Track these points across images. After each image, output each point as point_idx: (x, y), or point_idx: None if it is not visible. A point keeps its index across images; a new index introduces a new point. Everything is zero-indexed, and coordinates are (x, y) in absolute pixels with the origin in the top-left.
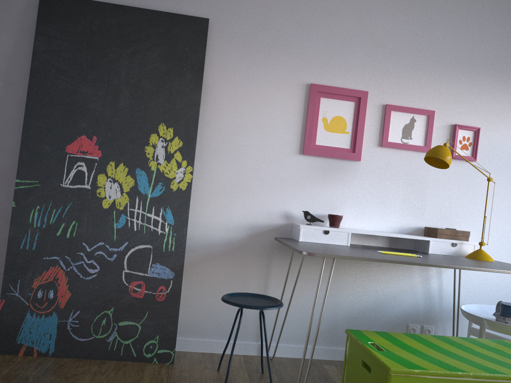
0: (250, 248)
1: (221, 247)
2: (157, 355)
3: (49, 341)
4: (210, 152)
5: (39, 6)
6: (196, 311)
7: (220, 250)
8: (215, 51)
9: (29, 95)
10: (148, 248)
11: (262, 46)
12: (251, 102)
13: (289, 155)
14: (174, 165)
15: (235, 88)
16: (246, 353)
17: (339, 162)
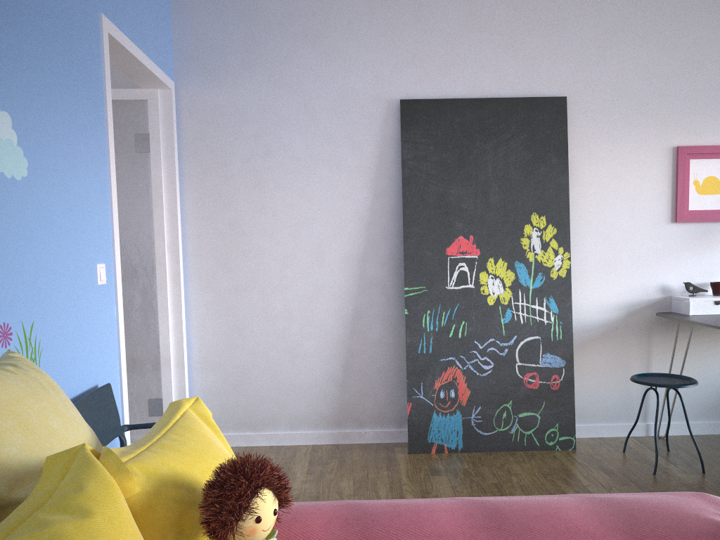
0: (628, 326)
1: (598, 329)
2: (559, 443)
3: (456, 438)
4: (578, 233)
5: (400, 114)
6: (579, 397)
7: (598, 332)
8: (574, 128)
9: (404, 204)
10: (537, 339)
11: (622, 114)
12: (615, 175)
13: (660, 225)
14: (551, 254)
15: (598, 163)
16: (634, 434)
17: (715, 225)
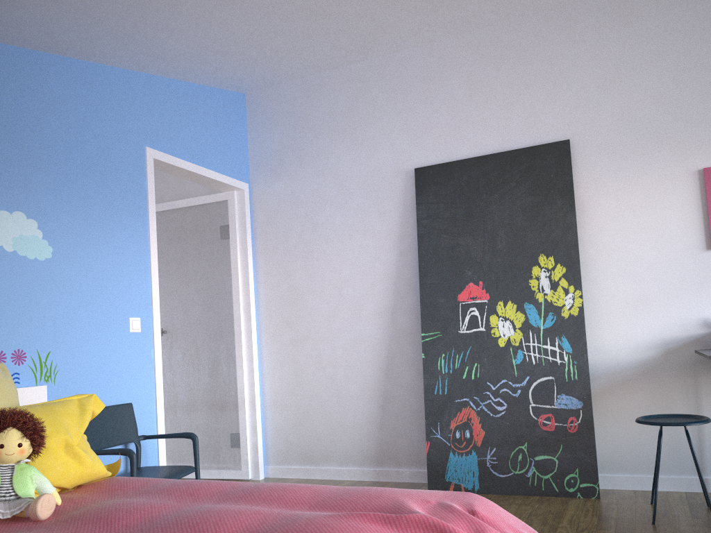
0: (667, 366)
1: (631, 370)
2: (580, 490)
3: (472, 478)
4: (598, 271)
5: (415, 180)
6: (617, 444)
7: (631, 373)
8: (582, 167)
9: (419, 259)
10: (550, 379)
11: (634, 146)
12: (633, 208)
13: (693, 254)
14: (561, 293)
15: (612, 198)
16: (689, 489)
17: None
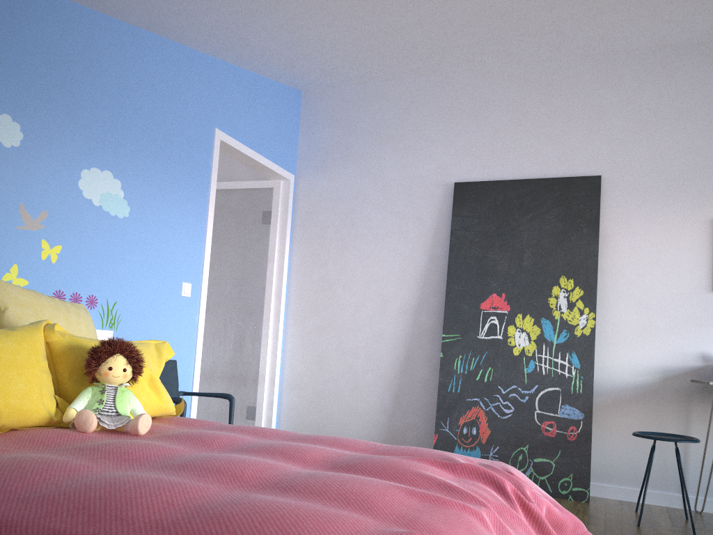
0: (663, 392)
1: (631, 391)
2: (572, 493)
3: None
4: (612, 298)
5: (453, 194)
6: (609, 457)
7: (630, 394)
8: (610, 202)
9: (449, 266)
10: (557, 390)
11: (659, 189)
12: (651, 245)
13: (700, 294)
14: (576, 313)
15: (633, 233)
16: (669, 505)
17: None
